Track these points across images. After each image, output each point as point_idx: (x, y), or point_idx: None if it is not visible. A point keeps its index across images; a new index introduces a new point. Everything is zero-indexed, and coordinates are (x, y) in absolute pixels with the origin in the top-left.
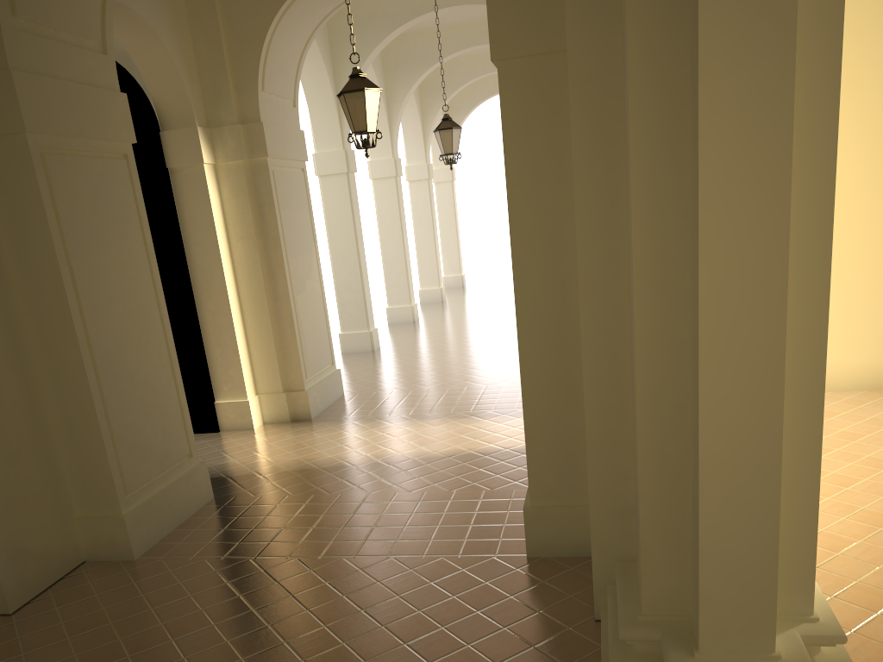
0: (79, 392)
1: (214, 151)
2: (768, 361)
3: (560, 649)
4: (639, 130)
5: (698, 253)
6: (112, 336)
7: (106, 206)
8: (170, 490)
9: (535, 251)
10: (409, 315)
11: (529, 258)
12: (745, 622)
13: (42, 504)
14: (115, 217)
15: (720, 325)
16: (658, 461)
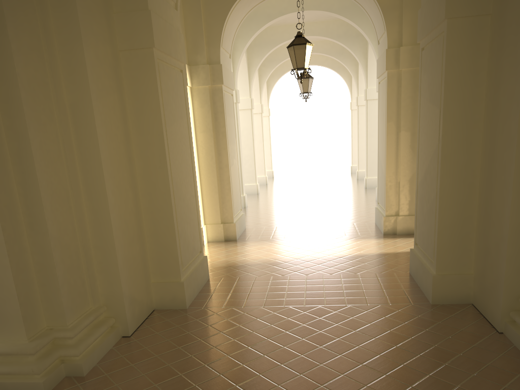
0: (164, 205)
1: (191, 79)
2: None
3: (491, 346)
4: None
5: None
6: (178, 174)
7: (176, 98)
8: (196, 270)
9: (456, 127)
10: (255, 189)
11: (452, 131)
12: None
13: (140, 272)
14: (179, 105)
15: None
16: None
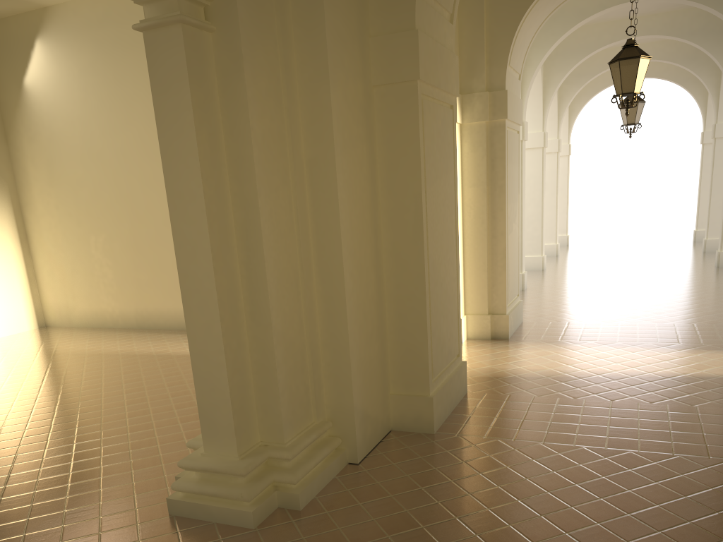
0: (415, 292)
1: (462, 113)
2: None
3: None
4: None
5: None
6: (436, 250)
7: (442, 145)
8: (451, 381)
9: None
10: (539, 263)
11: None
12: None
13: (377, 380)
14: (444, 155)
15: None
16: None
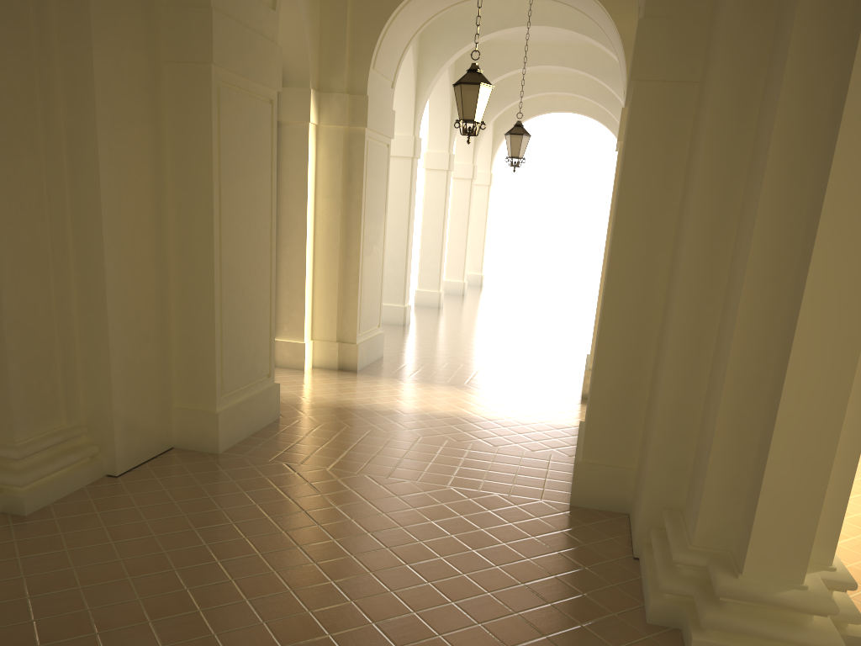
0: (204, 297)
1: (319, 113)
2: (848, 347)
3: (606, 573)
4: (776, 153)
5: (810, 254)
6: (236, 255)
7: (251, 141)
8: (252, 401)
9: (632, 244)
10: (435, 300)
11: (626, 249)
12: (784, 556)
13: (153, 388)
14: (255, 152)
15: (816, 313)
16: (733, 420)
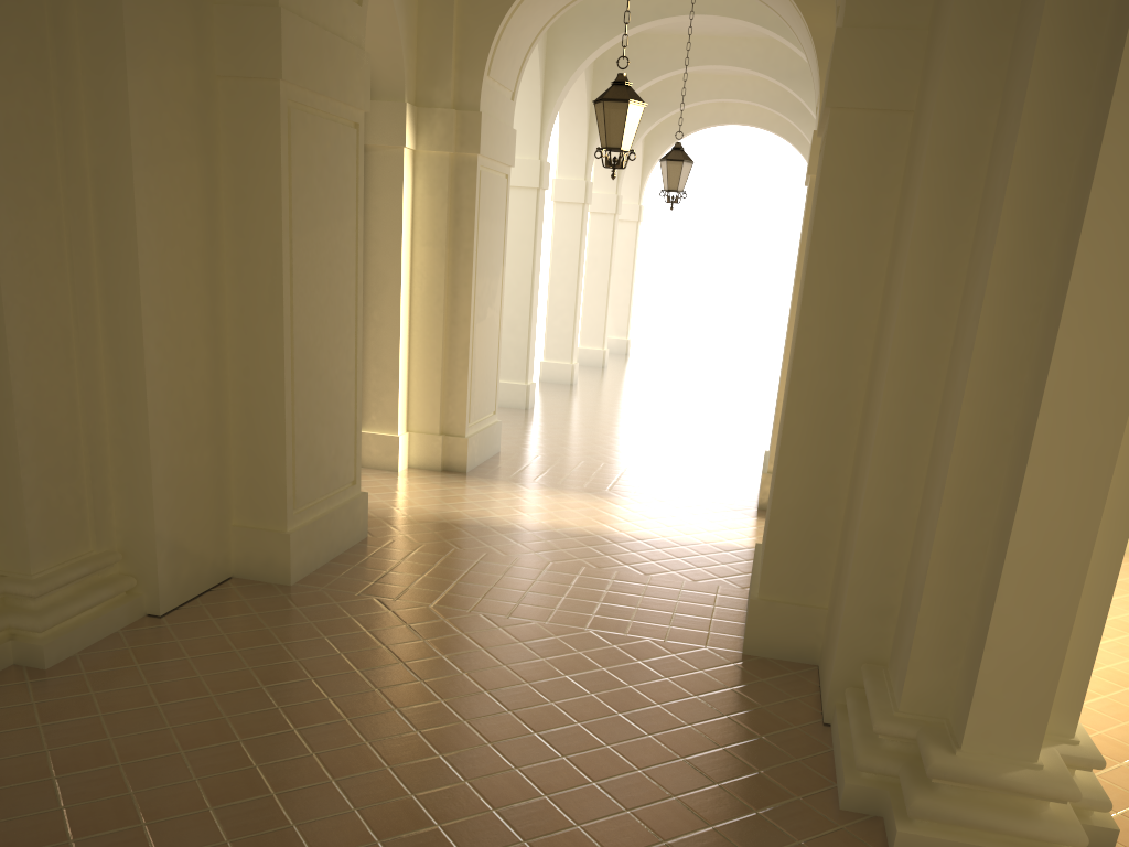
0: (270, 383)
1: (417, 135)
2: (1098, 466)
3: (789, 744)
4: (1011, 215)
5: (1052, 347)
6: (312, 327)
7: (331, 178)
8: (332, 517)
9: (825, 320)
10: (567, 374)
11: (818, 326)
12: (1014, 727)
13: (206, 502)
14: (336, 193)
15: (1059, 422)
16: (952, 553)
